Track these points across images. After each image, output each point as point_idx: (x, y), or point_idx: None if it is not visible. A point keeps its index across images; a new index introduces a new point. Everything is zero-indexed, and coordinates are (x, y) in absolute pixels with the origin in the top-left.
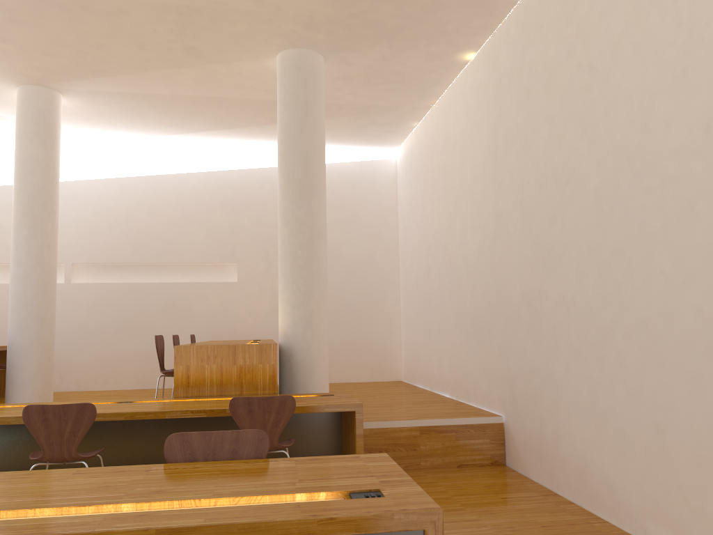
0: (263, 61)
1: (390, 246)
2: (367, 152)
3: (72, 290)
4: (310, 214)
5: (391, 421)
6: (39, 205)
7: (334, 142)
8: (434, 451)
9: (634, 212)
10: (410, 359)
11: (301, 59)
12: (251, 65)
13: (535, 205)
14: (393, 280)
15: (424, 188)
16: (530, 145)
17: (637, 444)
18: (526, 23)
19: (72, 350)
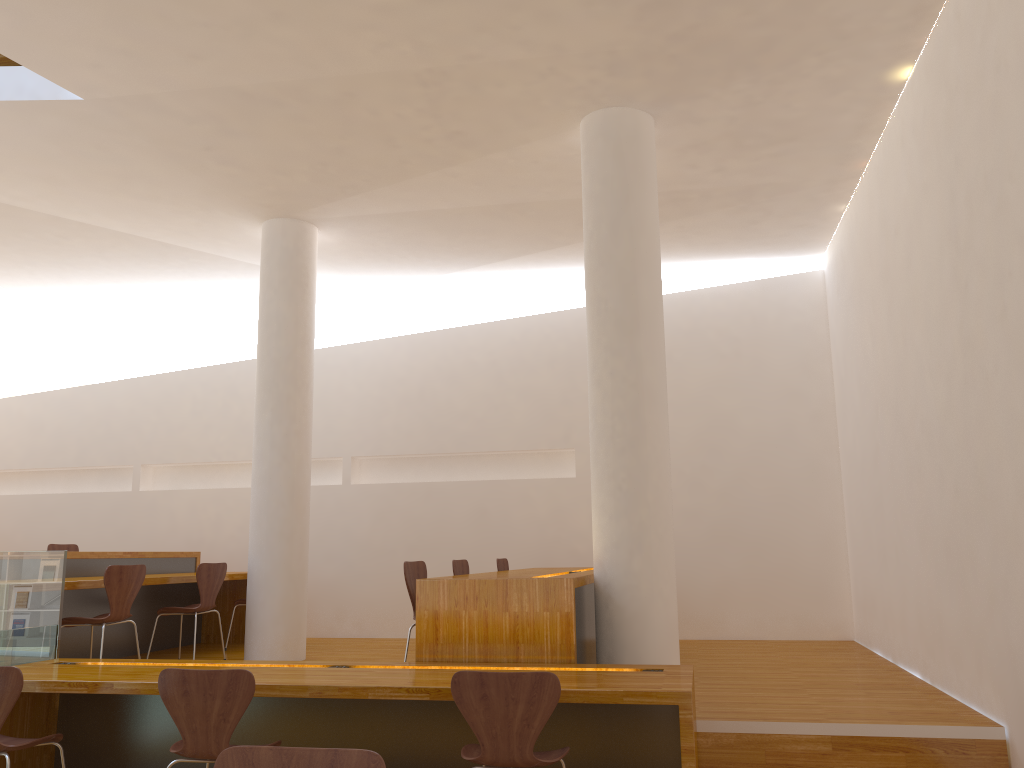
0: (562, 137)
1: (821, 412)
2: (774, 265)
3: (352, 495)
4: (635, 365)
5: (776, 723)
6: (285, 377)
7: (715, 253)
8: None
9: None
10: (862, 603)
11: (612, 124)
12: (546, 146)
13: None
14: (829, 469)
15: (861, 311)
16: (1007, 204)
17: None
18: None
19: (351, 579)
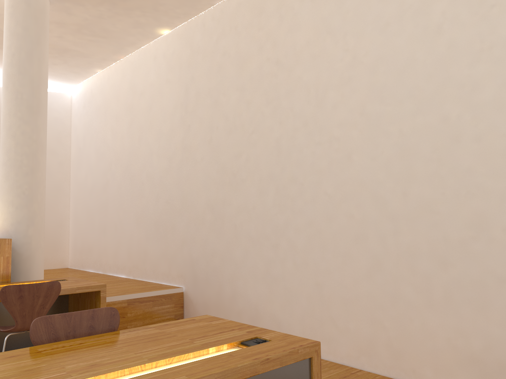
0: None
1: (64, 162)
2: None
3: None
4: (36, 131)
5: (107, 297)
6: None
7: None
8: (137, 316)
9: (307, 155)
10: (80, 250)
11: None
12: None
13: (223, 144)
14: (65, 189)
15: (105, 120)
16: (220, 103)
17: (301, 296)
18: (222, 21)
19: None
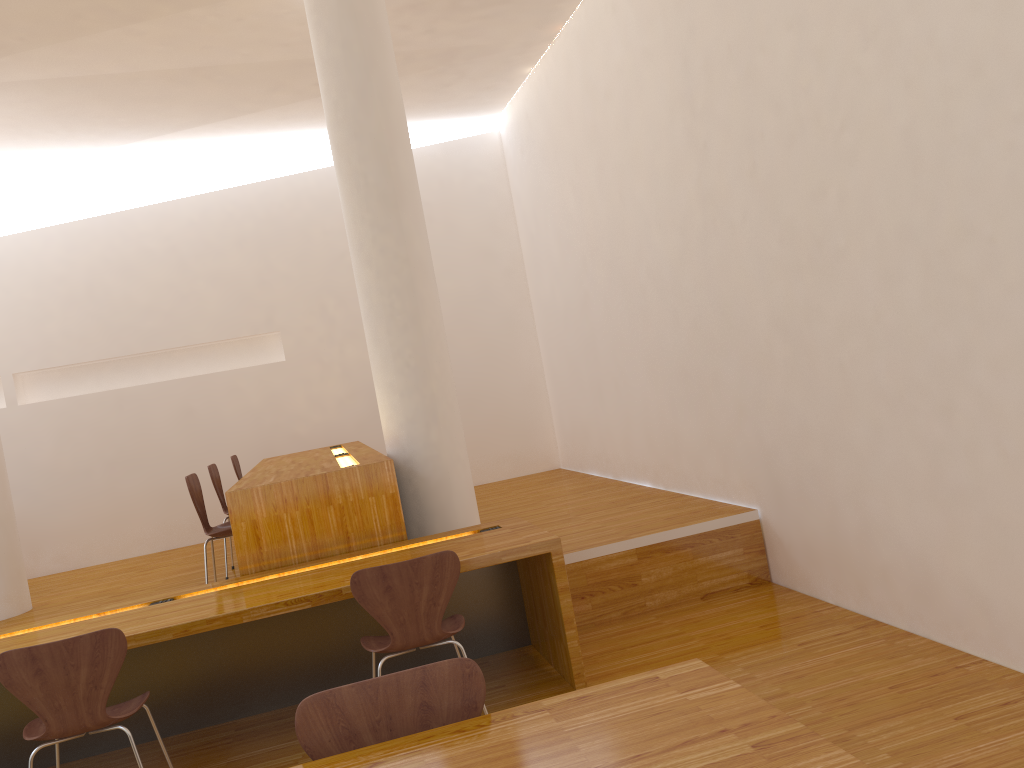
0: None
1: (512, 268)
2: (452, 127)
3: (23, 417)
4: (405, 240)
5: (592, 549)
6: None
7: None
8: (664, 581)
9: (994, 159)
10: (571, 435)
11: None
12: (257, 2)
13: (782, 171)
14: (525, 320)
15: (558, 171)
16: (758, 73)
17: None
18: None
19: (42, 511)
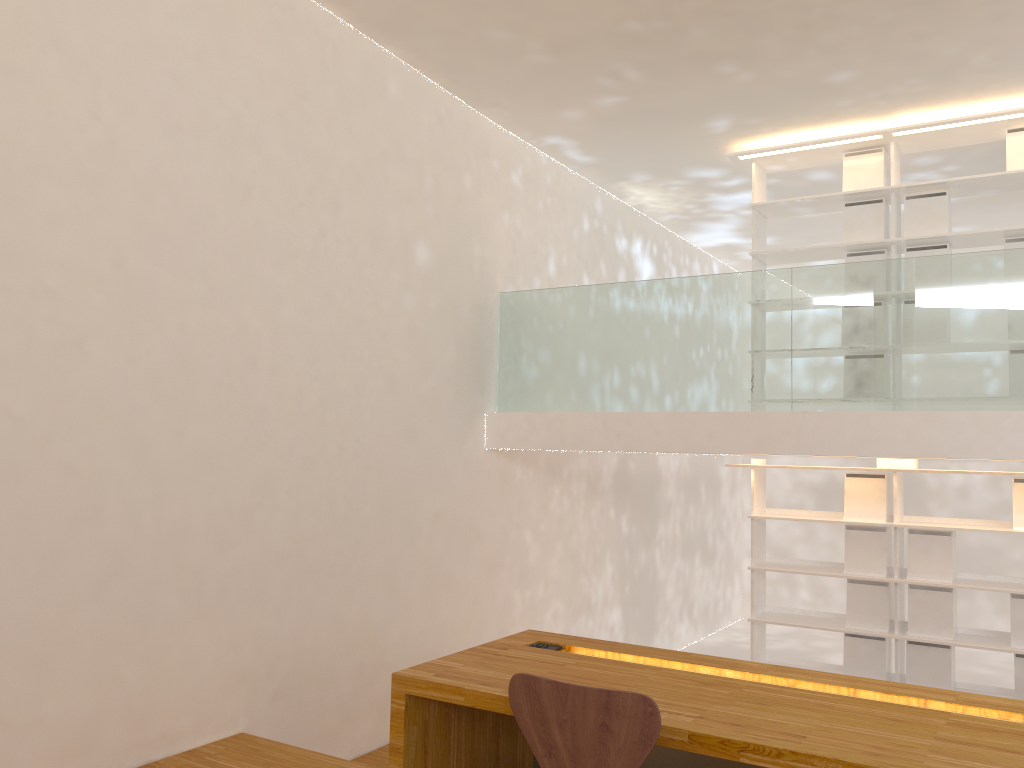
0: None
1: None
2: None
3: None
4: None
5: None
6: None
7: None
8: None
9: None
10: None
11: None
12: None
13: None
14: None
15: None
16: None
17: None
18: None
19: None
